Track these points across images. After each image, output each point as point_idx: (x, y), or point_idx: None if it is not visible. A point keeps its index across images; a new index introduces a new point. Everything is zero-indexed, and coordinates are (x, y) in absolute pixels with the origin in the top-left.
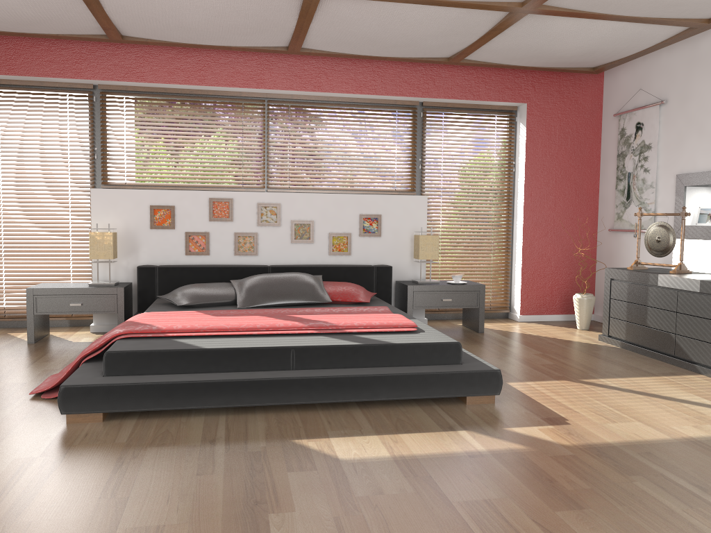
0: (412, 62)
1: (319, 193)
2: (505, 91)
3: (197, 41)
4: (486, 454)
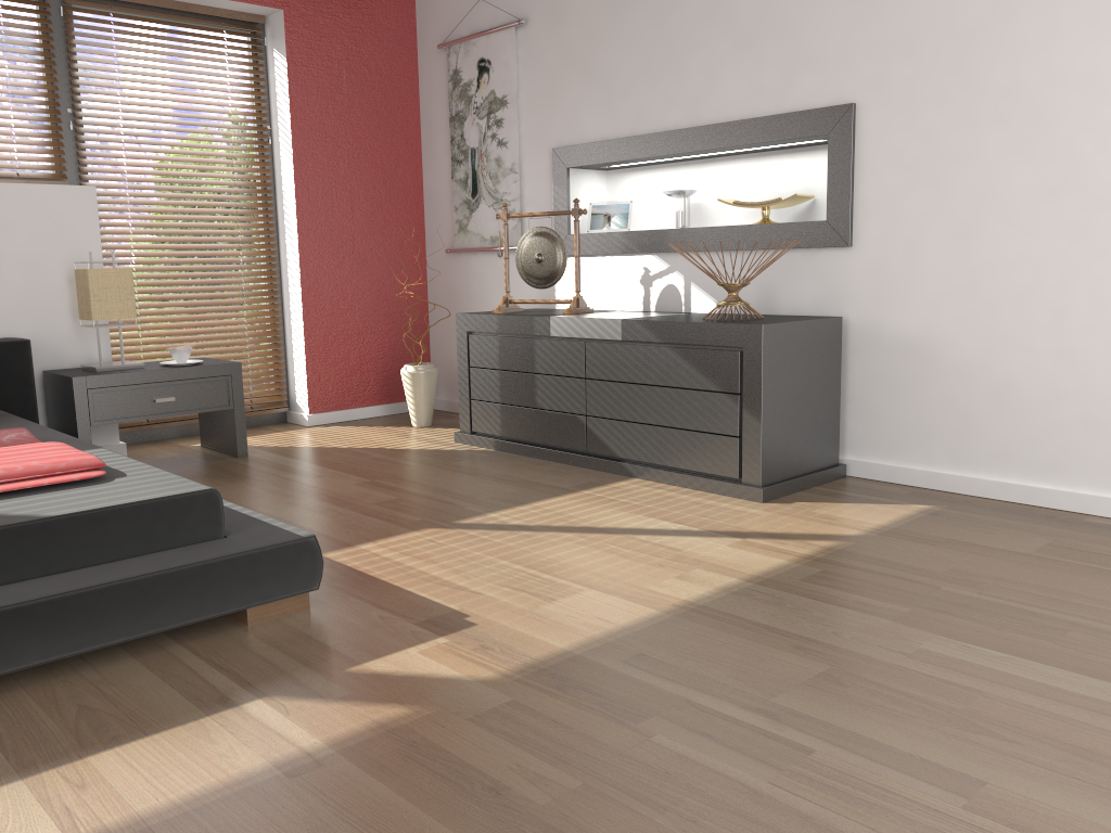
0: None
1: None
2: None
3: None
4: (328, 757)
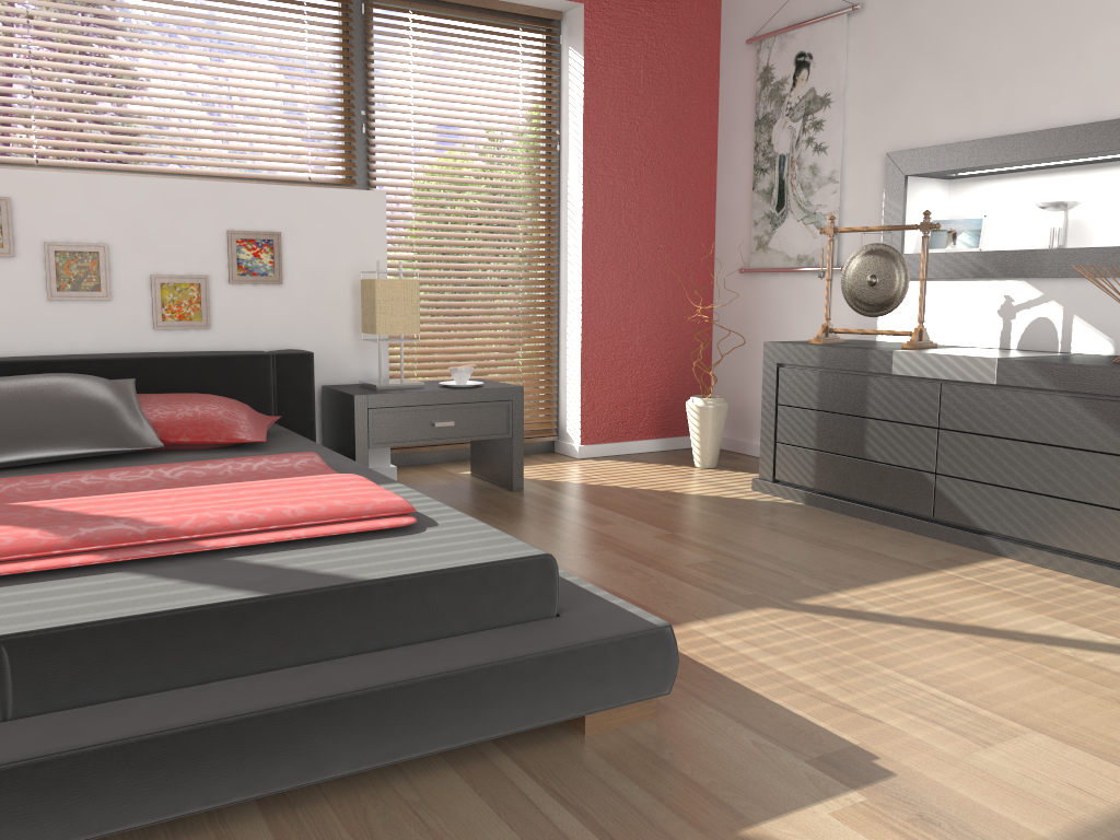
0: None
1: (118, 176)
2: None
3: None
4: None
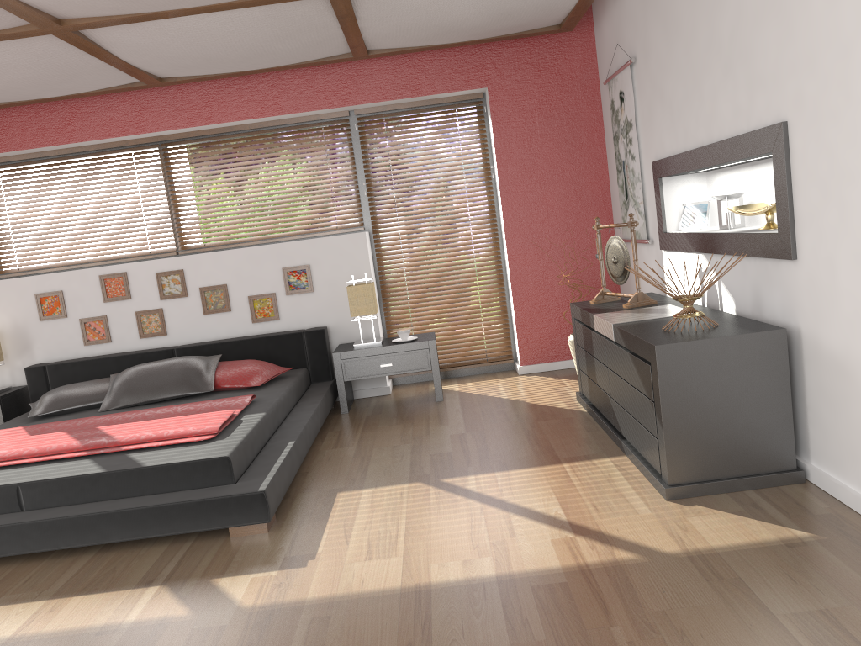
0: (312, 66)
1: (227, 250)
2: (455, 77)
3: (32, 97)
4: (121, 629)
